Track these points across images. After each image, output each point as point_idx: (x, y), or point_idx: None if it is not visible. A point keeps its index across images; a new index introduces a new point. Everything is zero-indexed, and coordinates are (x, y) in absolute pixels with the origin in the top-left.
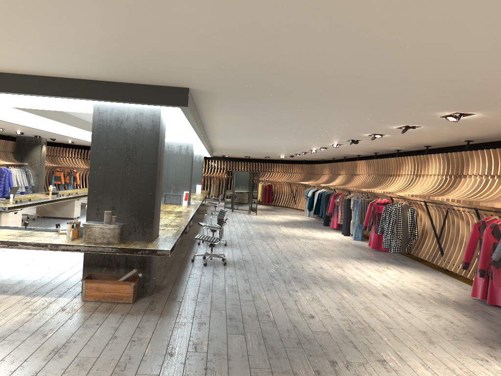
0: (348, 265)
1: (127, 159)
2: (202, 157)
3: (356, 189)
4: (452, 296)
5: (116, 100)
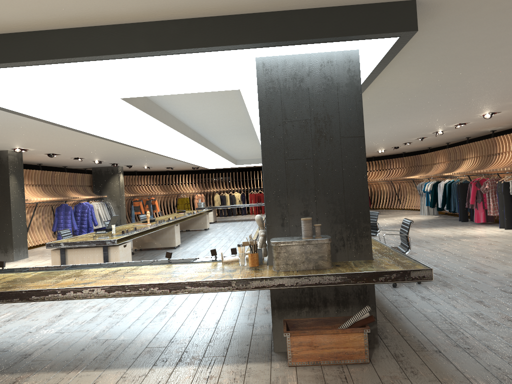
0: None
1: (318, 135)
2: None
3: None
4: None
5: (301, 38)
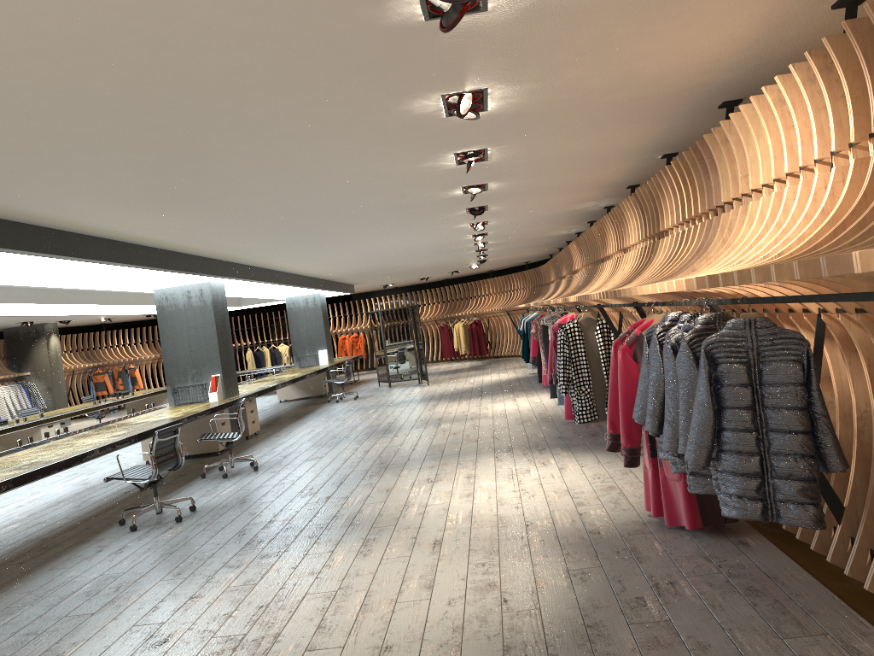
0: (459, 472)
1: None
2: (319, 298)
3: (548, 302)
4: (607, 516)
5: None
